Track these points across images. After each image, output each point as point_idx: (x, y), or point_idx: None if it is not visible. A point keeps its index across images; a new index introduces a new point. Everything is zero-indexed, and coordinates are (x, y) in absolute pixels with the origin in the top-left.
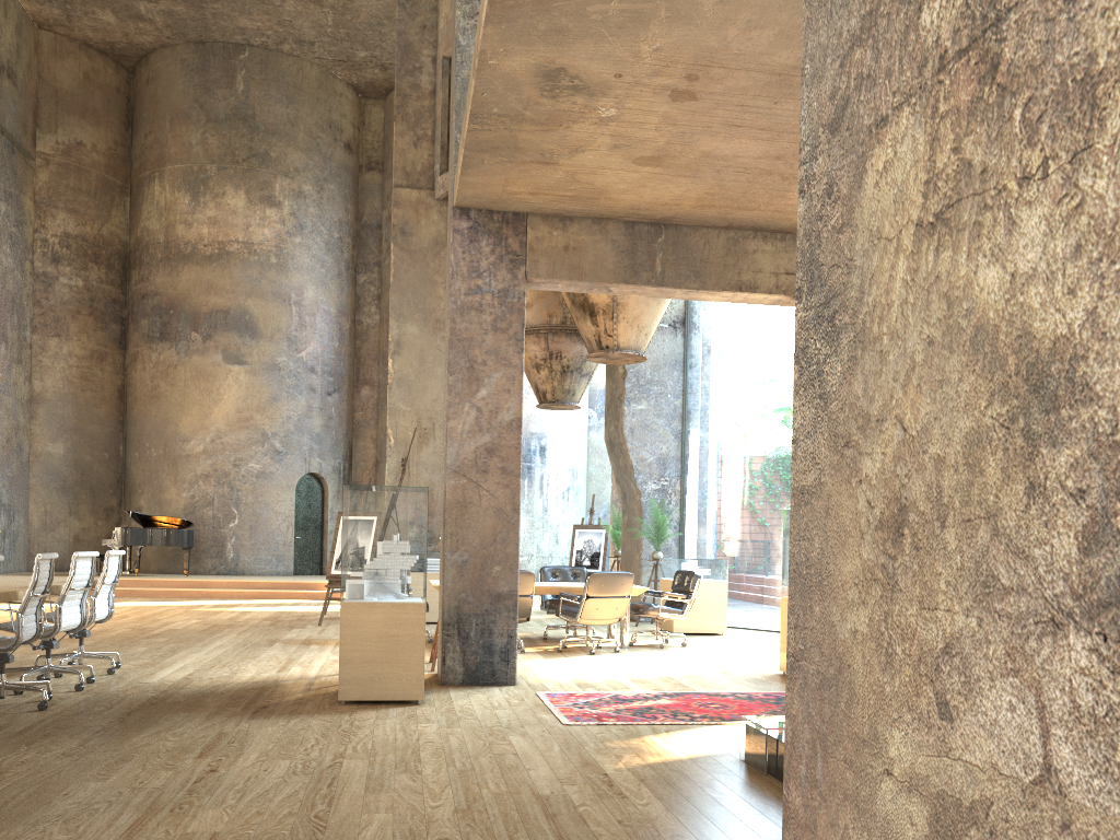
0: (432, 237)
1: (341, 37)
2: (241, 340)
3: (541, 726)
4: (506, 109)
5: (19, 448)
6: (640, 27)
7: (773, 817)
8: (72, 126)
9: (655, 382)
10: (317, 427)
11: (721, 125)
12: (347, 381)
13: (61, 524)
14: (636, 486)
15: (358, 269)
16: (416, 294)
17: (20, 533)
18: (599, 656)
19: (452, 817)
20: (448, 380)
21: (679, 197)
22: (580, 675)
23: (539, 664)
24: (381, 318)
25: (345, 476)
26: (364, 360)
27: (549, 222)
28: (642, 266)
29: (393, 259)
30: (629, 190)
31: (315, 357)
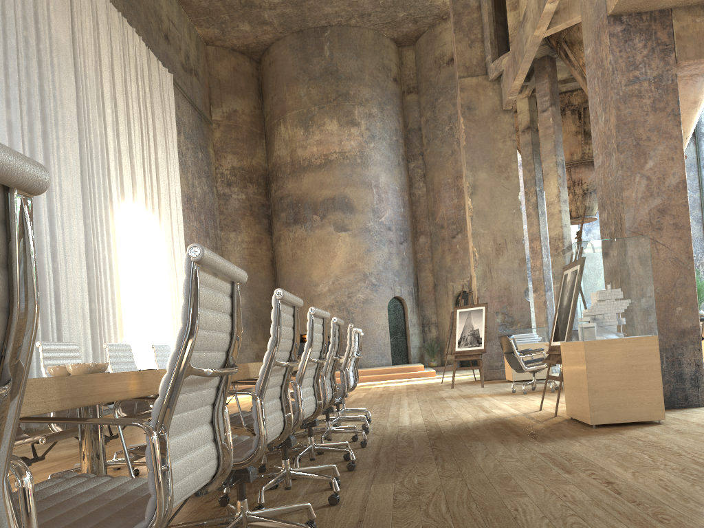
0: (490, 108)
1: (388, 5)
2: (344, 215)
3: None
4: None
5: None
6: None
7: None
8: (230, 101)
9: None
10: (396, 266)
11: None
12: (410, 233)
13: (248, 347)
14: None
15: (408, 159)
16: (482, 150)
17: None
18: None
19: None
20: (619, 157)
21: None
22: None
23: None
24: (427, 189)
25: (415, 297)
26: (419, 219)
27: (691, 12)
28: None
29: (463, 129)
30: None
31: (390, 220)
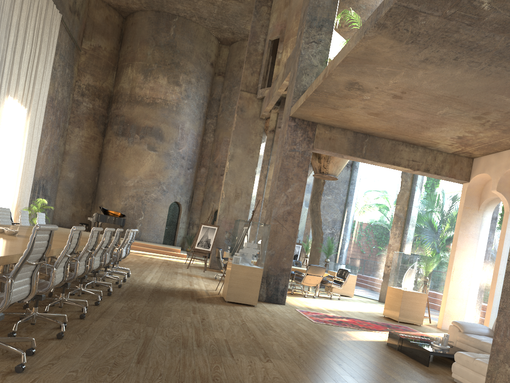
0: (253, 114)
1: (218, 18)
2: (156, 141)
3: (306, 322)
4: (329, 91)
5: (56, 173)
6: (392, 76)
7: (406, 363)
8: (98, 38)
9: (336, 188)
10: (181, 182)
11: (407, 108)
12: (196, 164)
13: (68, 207)
14: (321, 230)
15: (207, 117)
16: (242, 137)
17: (51, 209)
18: (308, 298)
19: (298, 347)
20: (277, 183)
21: (379, 127)
22: (306, 305)
23: (287, 298)
24: (214, 139)
25: (189, 205)
26: (204, 156)
27: (325, 127)
28: (357, 149)
29: (235, 121)
30: (361, 122)
31: (185, 152)
